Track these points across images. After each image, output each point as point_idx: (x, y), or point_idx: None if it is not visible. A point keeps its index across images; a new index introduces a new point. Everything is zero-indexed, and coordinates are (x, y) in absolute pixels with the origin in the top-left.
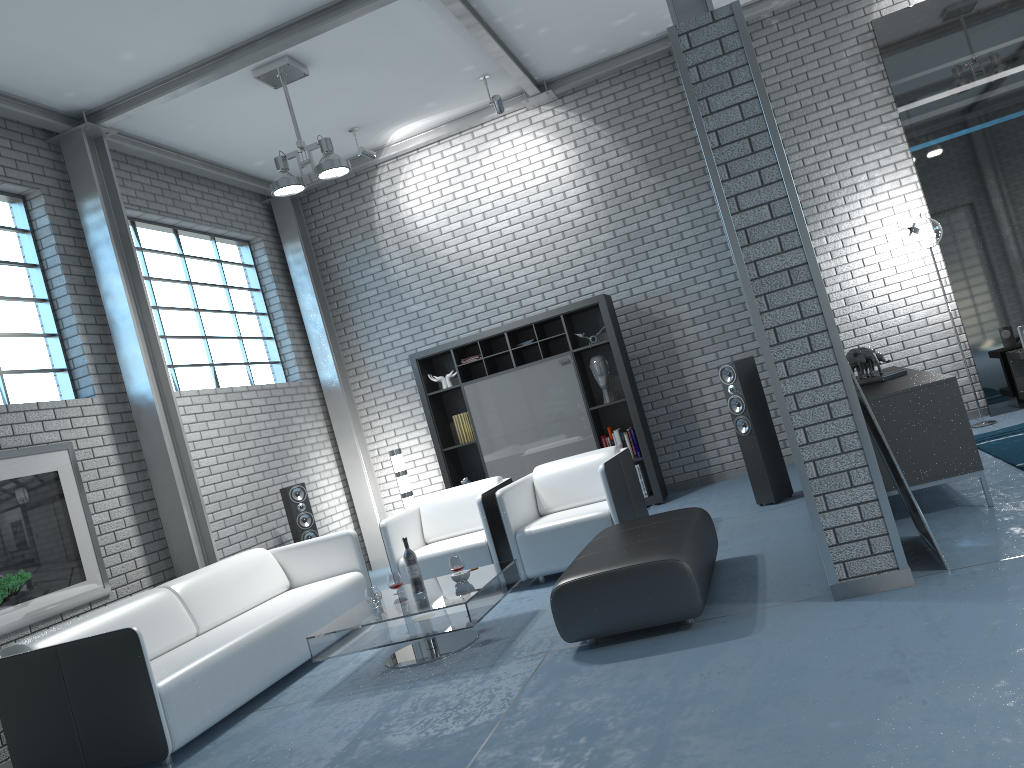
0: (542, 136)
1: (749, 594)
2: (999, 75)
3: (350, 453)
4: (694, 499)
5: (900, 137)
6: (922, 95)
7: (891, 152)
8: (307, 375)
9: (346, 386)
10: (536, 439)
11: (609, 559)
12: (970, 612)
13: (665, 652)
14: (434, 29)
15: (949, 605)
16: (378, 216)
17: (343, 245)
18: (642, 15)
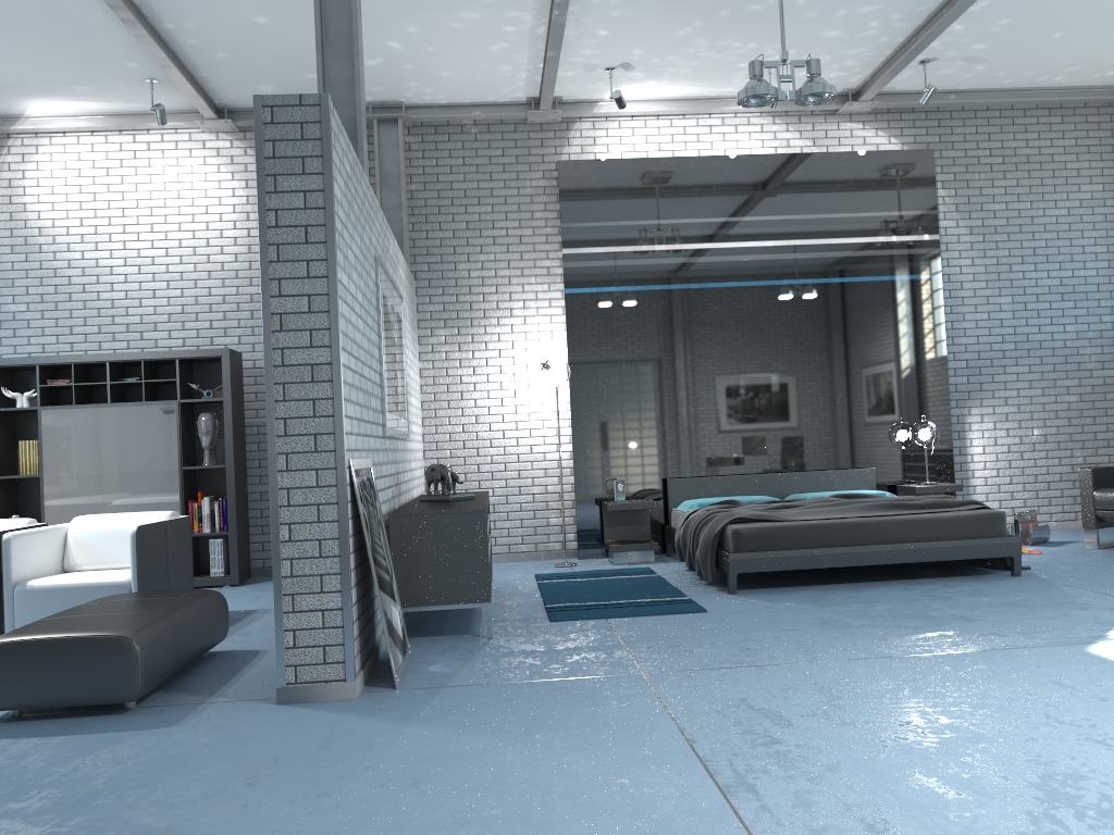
0: (213, 164)
1: (214, 687)
2: (653, 247)
3: None
4: (270, 587)
5: (560, 276)
6: (586, 244)
7: (550, 288)
8: None
9: None
10: (113, 488)
11: (61, 626)
12: (371, 729)
13: (75, 734)
14: (86, 9)
15: (362, 721)
16: None
17: None
18: None
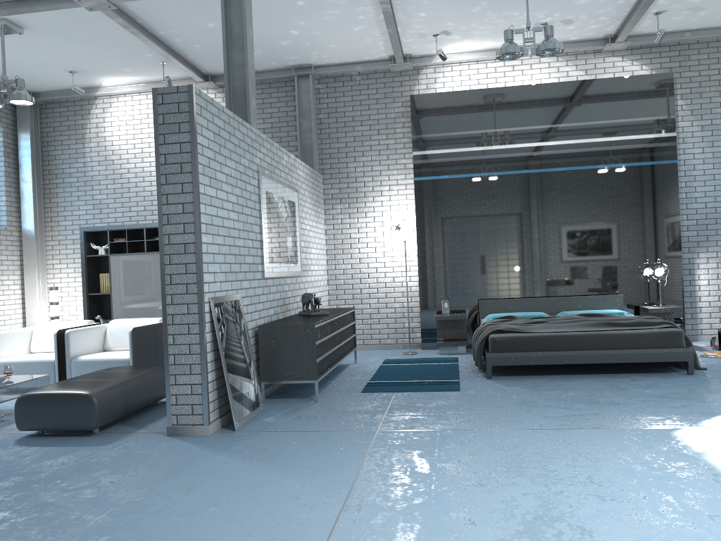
0: None
1: (146, 423)
2: (471, 148)
3: (31, 282)
4: None
5: (413, 169)
6: (428, 148)
7: (405, 177)
8: (14, 223)
9: (41, 237)
10: (148, 301)
11: (62, 386)
12: (199, 455)
13: (57, 446)
14: (114, 28)
15: (199, 449)
16: (89, 130)
17: (62, 143)
18: (268, 53)
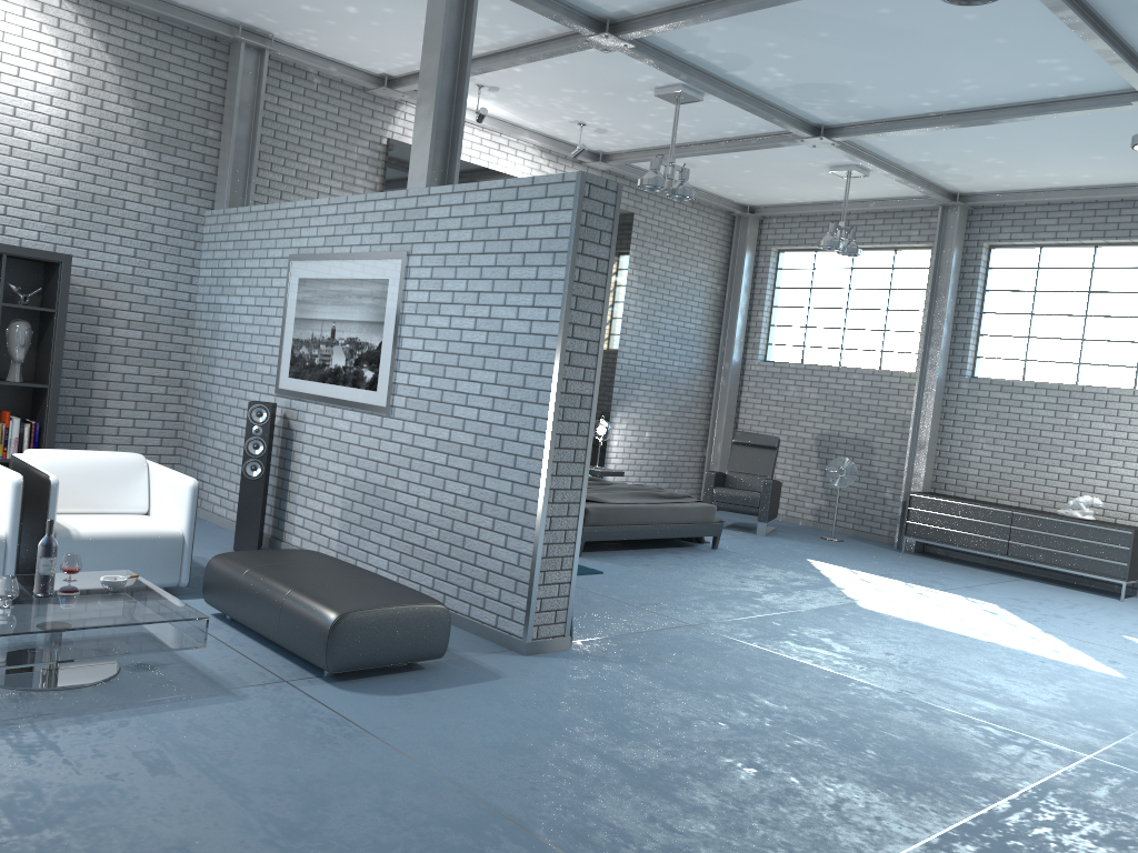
0: (33, 20)
1: None
2: None
3: None
4: None
5: None
6: None
7: None
8: None
9: None
10: None
11: (367, 594)
12: (646, 671)
13: (445, 687)
14: None
15: (622, 665)
16: None
17: None
18: (251, 1)
